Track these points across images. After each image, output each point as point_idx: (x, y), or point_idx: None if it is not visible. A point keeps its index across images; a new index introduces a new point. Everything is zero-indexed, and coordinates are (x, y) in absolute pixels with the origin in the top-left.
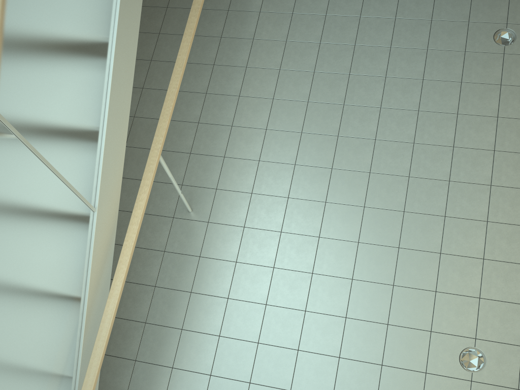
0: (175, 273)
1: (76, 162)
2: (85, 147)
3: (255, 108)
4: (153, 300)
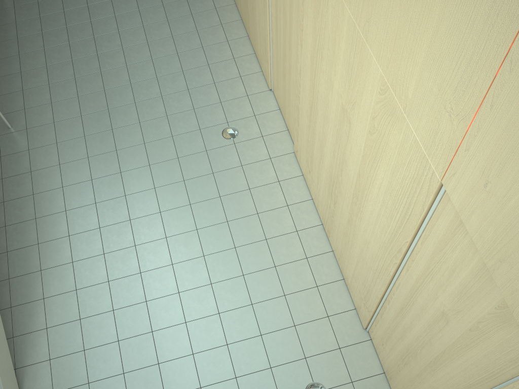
0: (14, 166)
1: None
2: None
3: (33, 57)
4: (4, 187)
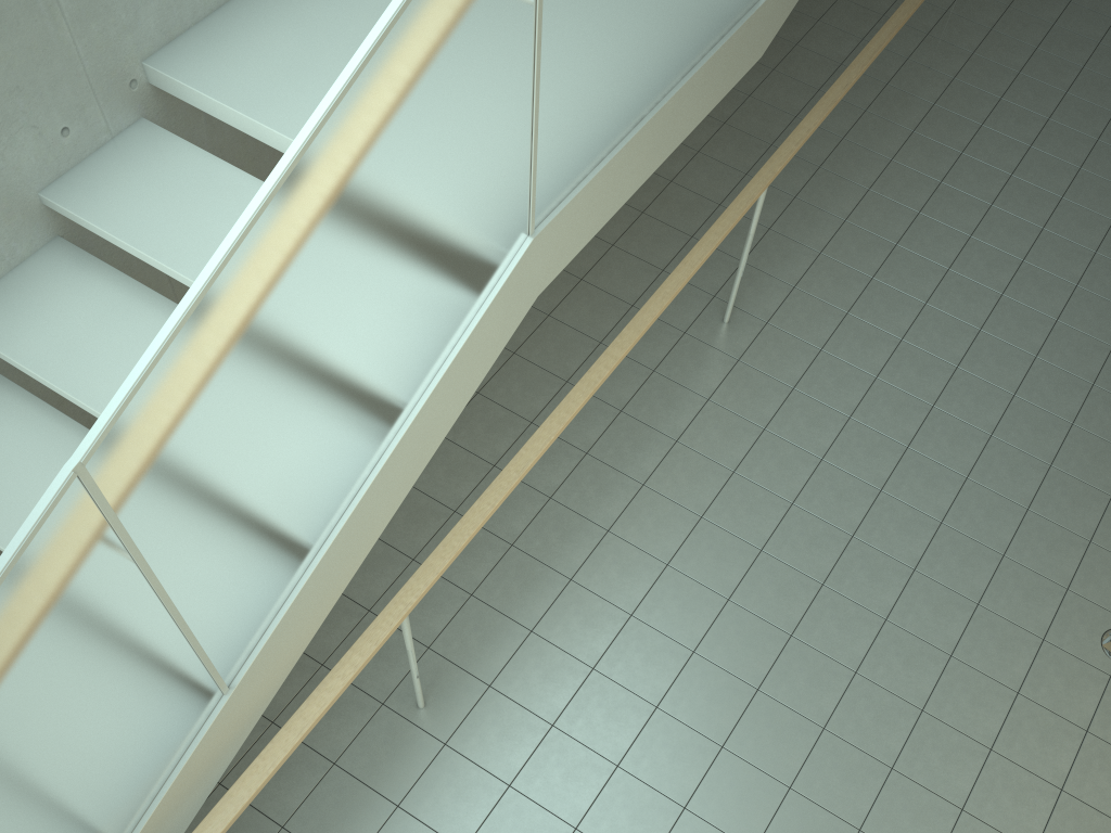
0: (334, 819)
1: (234, 609)
2: (264, 583)
3: (627, 566)
4: None
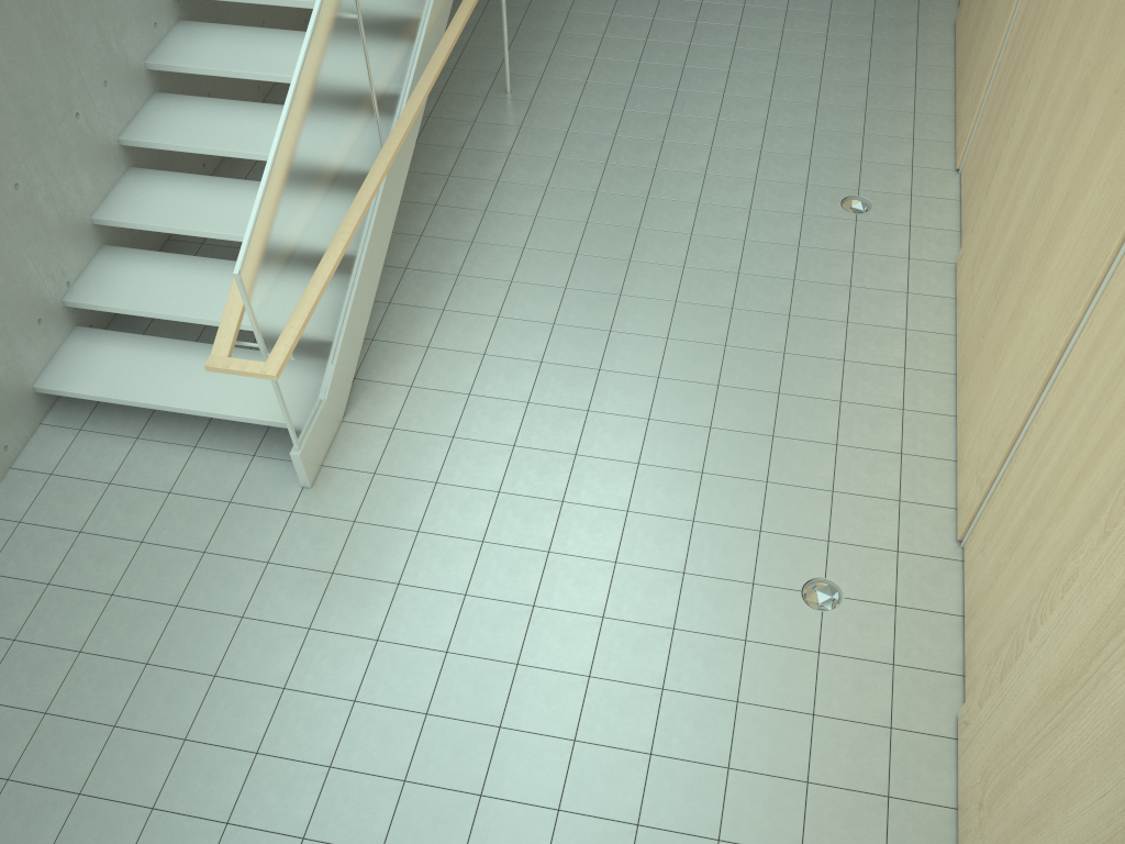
0: (489, 139)
1: None
2: None
3: (589, 21)
4: (459, 159)
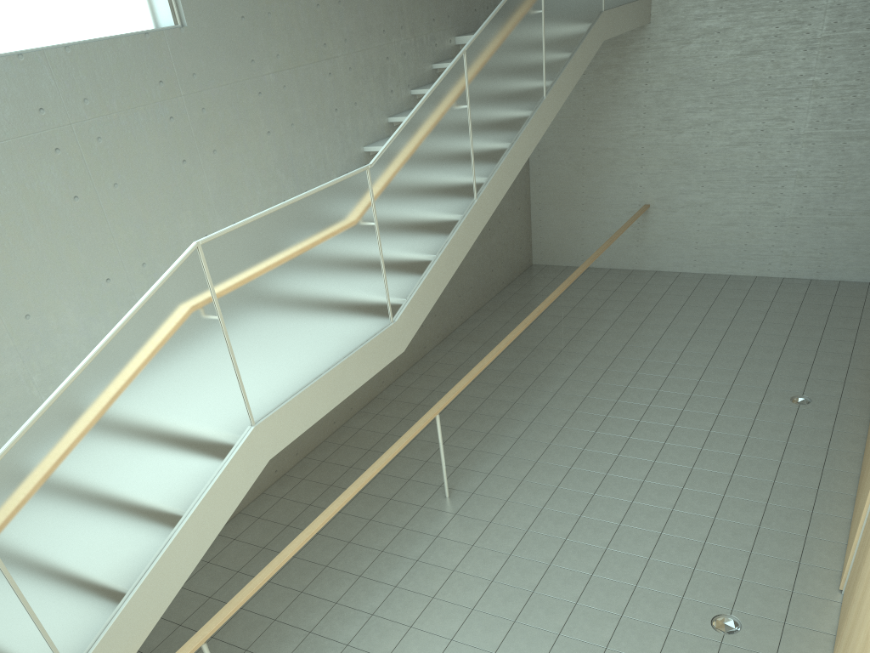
0: None
1: (70, 614)
2: (92, 602)
3: (384, 631)
4: None
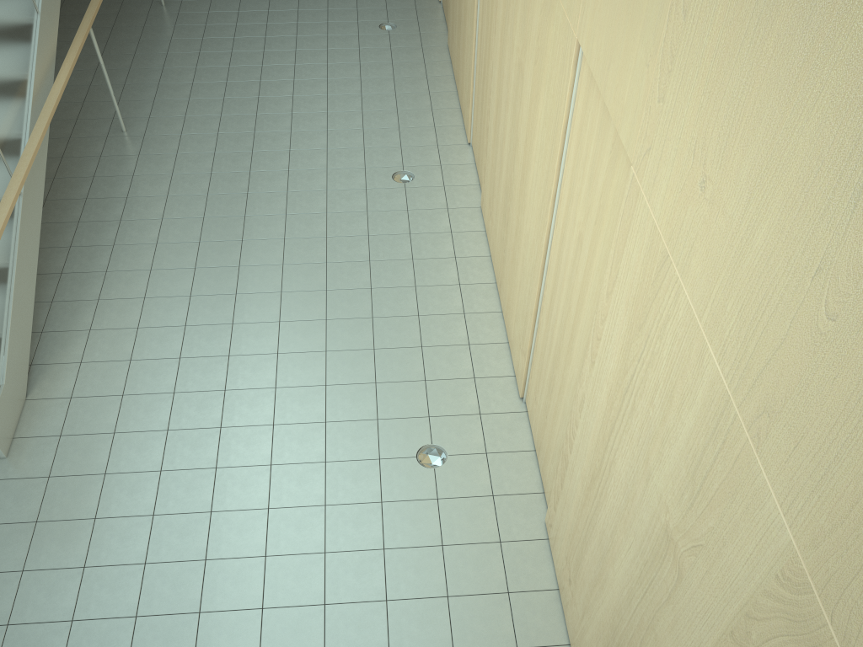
0: (114, 167)
1: None
2: None
3: (180, 73)
4: (93, 185)
